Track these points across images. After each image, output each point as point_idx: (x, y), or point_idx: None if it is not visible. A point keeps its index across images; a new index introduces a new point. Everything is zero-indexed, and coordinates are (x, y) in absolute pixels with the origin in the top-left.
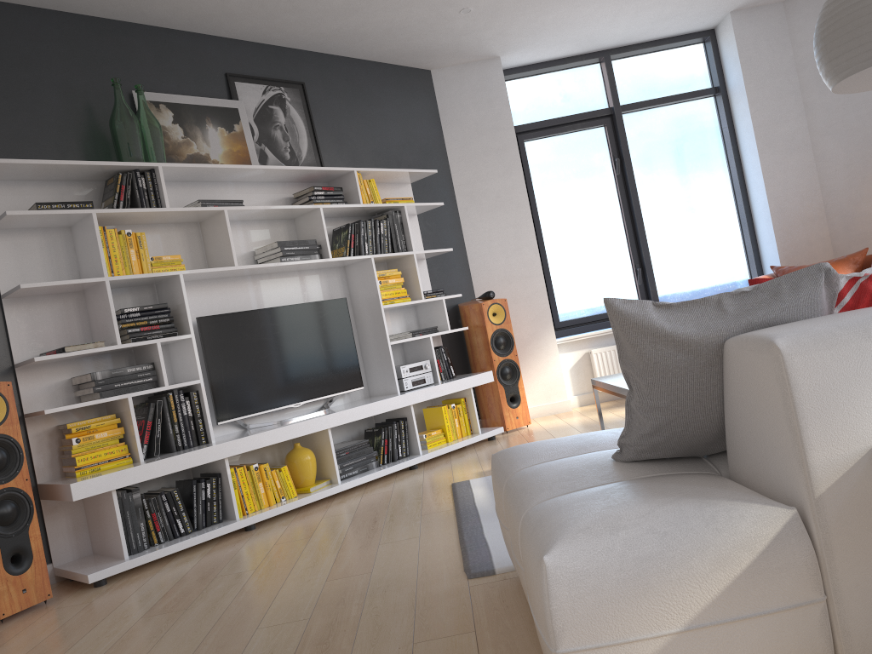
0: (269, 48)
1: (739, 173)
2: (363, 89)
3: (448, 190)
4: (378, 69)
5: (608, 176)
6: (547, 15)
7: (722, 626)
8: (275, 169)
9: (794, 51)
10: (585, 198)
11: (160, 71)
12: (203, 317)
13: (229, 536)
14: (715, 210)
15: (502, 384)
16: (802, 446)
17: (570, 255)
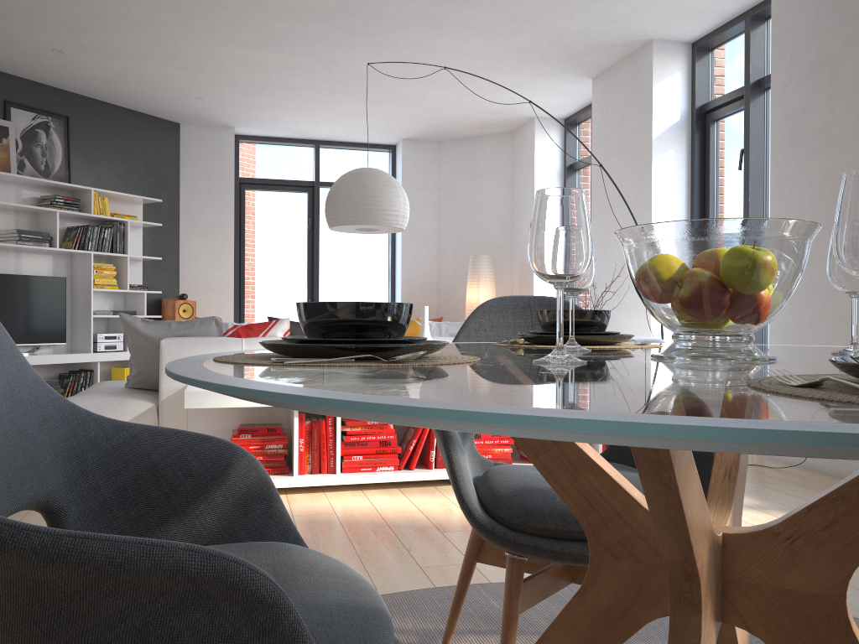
0: (45, 87)
1: (392, 248)
2: (118, 129)
3: (174, 213)
4: (135, 116)
5: (302, 229)
6: (264, 113)
7: None
8: (27, 178)
9: (439, 176)
10: (283, 241)
11: None
12: None
13: None
14: (373, 270)
15: None
16: (161, 381)
17: (263, 279)
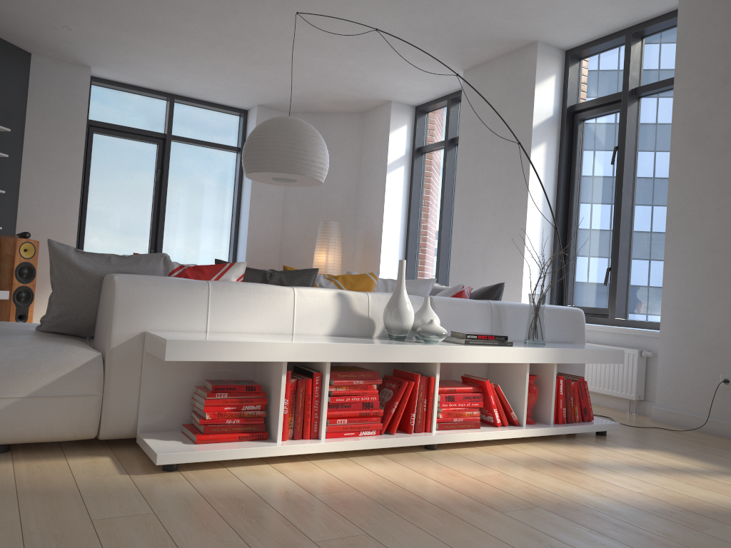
0: None
1: (238, 207)
2: None
3: (18, 147)
4: None
5: (150, 180)
6: (131, 56)
7: (47, 398)
8: None
9: None
10: (128, 189)
11: None
12: None
13: None
14: (217, 227)
15: (16, 304)
16: (111, 325)
17: (105, 225)
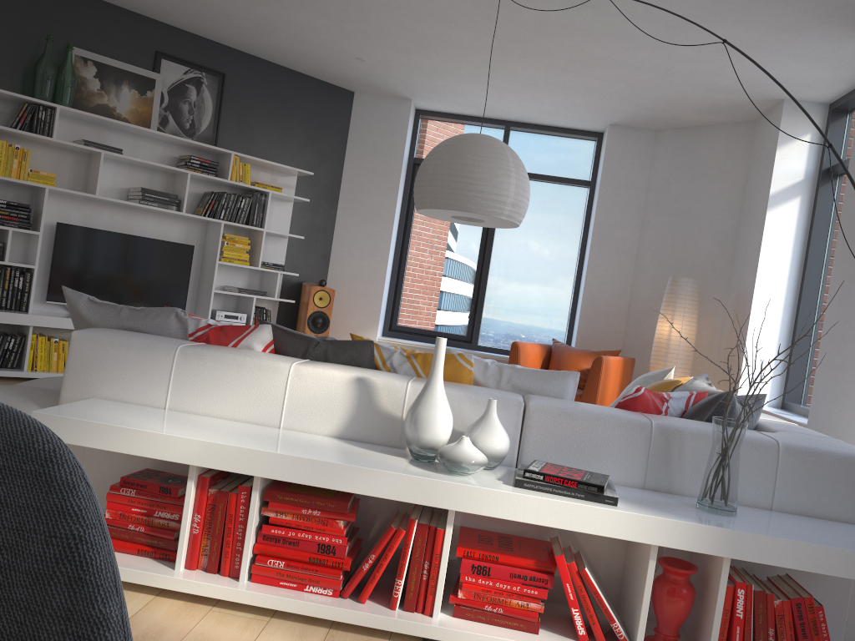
0: (204, 40)
1: (581, 257)
2: (280, 92)
3: (333, 191)
4: (302, 79)
5: None
6: (437, 82)
7: None
8: (159, 134)
9: (650, 174)
10: (453, 235)
11: (99, 36)
12: (62, 223)
13: (16, 380)
14: (554, 281)
15: None
16: (62, 386)
17: (425, 275)
